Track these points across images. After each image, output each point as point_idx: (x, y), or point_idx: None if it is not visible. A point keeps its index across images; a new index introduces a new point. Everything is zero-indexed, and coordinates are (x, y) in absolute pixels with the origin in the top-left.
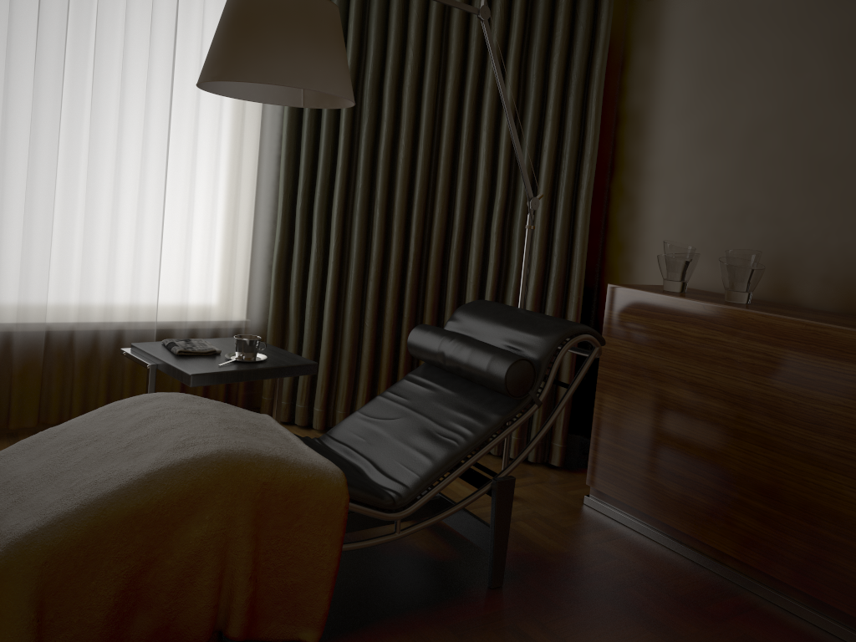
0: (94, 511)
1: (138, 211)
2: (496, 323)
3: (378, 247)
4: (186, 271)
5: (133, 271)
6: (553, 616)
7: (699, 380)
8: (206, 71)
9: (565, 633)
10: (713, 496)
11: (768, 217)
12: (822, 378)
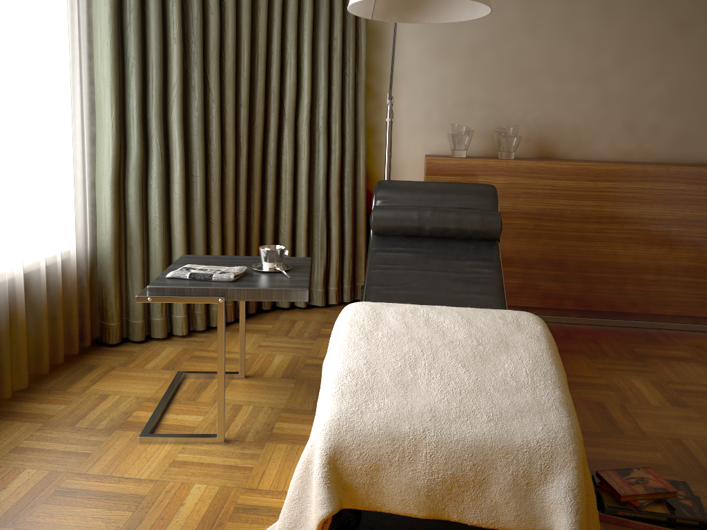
0: (566, 387)
1: None
2: (433, 193)
3: (219, 149)
4: (42, 200)
5: None
6: None
7: (507, 210)
8: None
9: None
10: (522, 277)
11: (488, 104)
12: (586, 193)
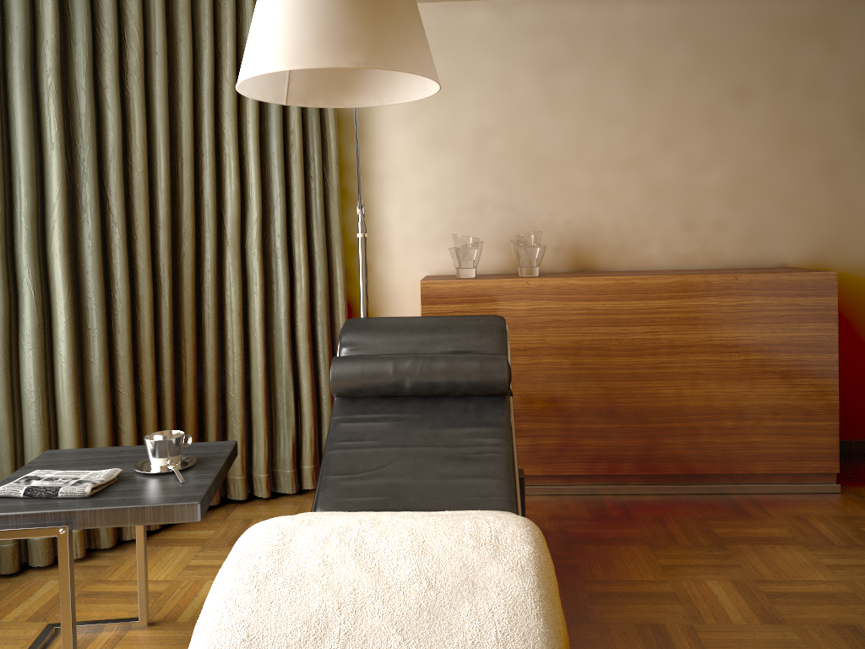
0: None
1: None
2: (419, 334)
3: (126, 289)
4: None
5: None
6: (586, 572)
7: (532, 345)
8: (329, 52)
9: (612, 576)
10: (561, 435)
11: (503, 205)
12: (634, 316)
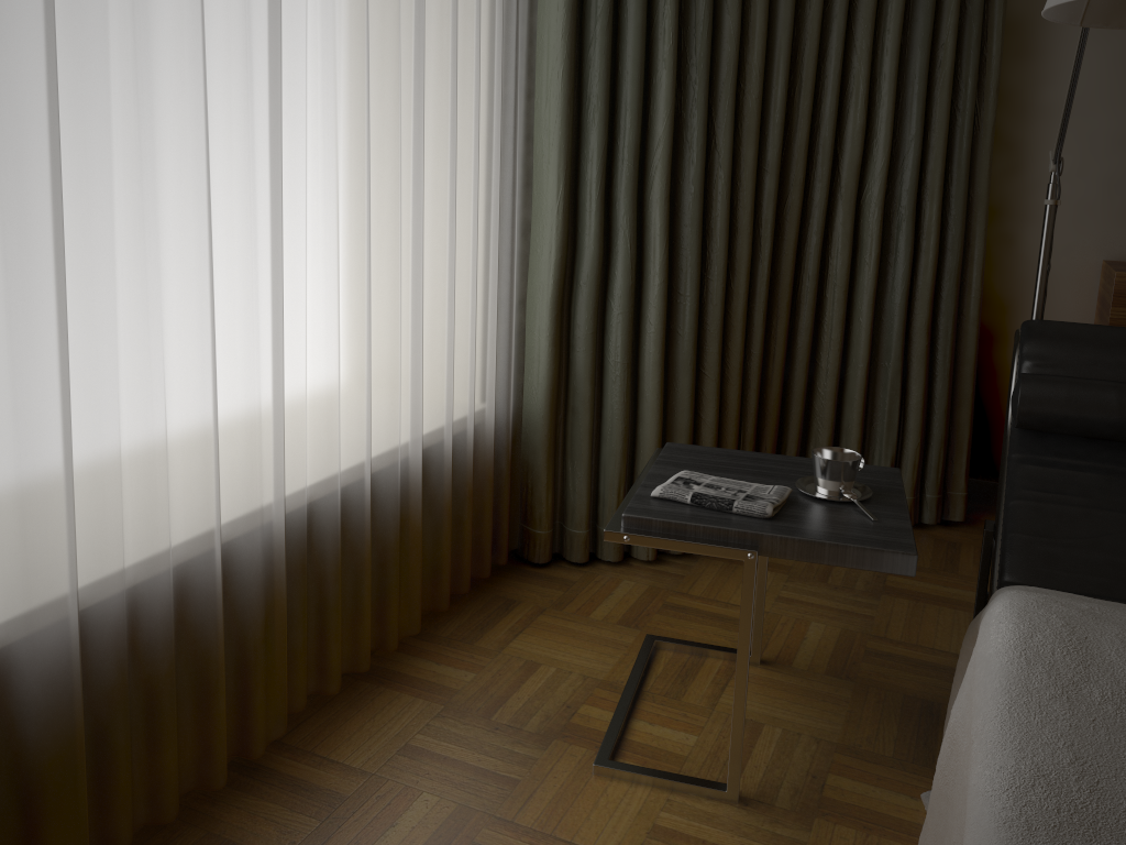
0: None
1: (397, 233)
2: None
3: (725, 249)
4: (452, 338)
5: (393, 357)
6: None
7: None
8: None
9: None
10: None
11: None
12: None
